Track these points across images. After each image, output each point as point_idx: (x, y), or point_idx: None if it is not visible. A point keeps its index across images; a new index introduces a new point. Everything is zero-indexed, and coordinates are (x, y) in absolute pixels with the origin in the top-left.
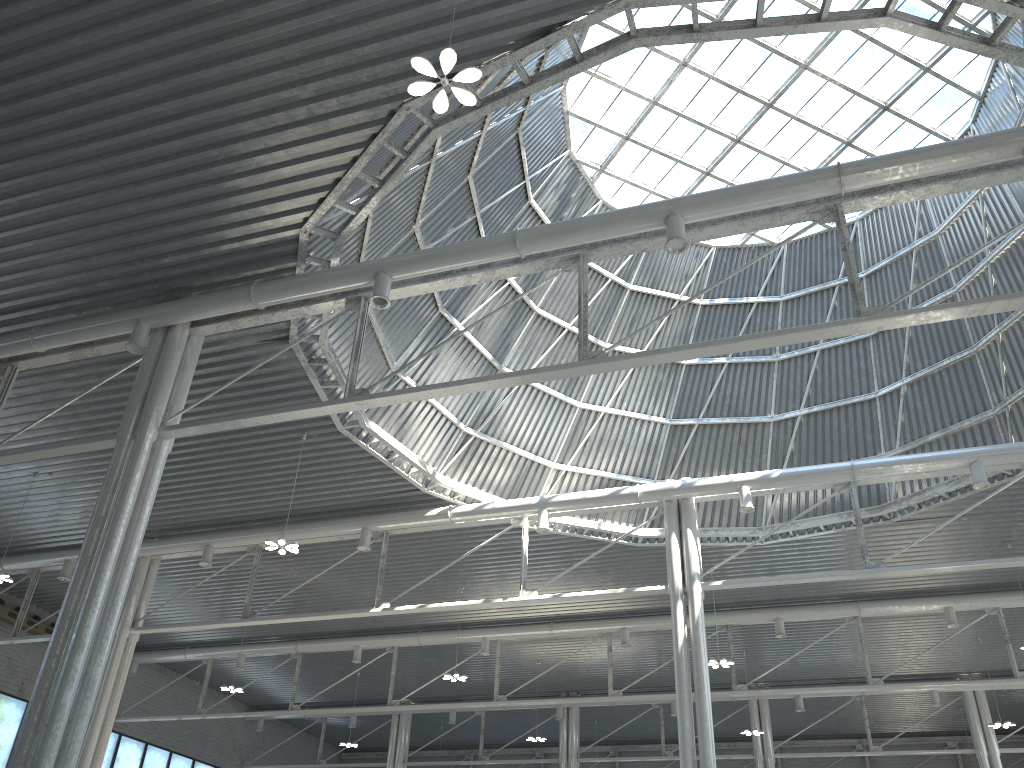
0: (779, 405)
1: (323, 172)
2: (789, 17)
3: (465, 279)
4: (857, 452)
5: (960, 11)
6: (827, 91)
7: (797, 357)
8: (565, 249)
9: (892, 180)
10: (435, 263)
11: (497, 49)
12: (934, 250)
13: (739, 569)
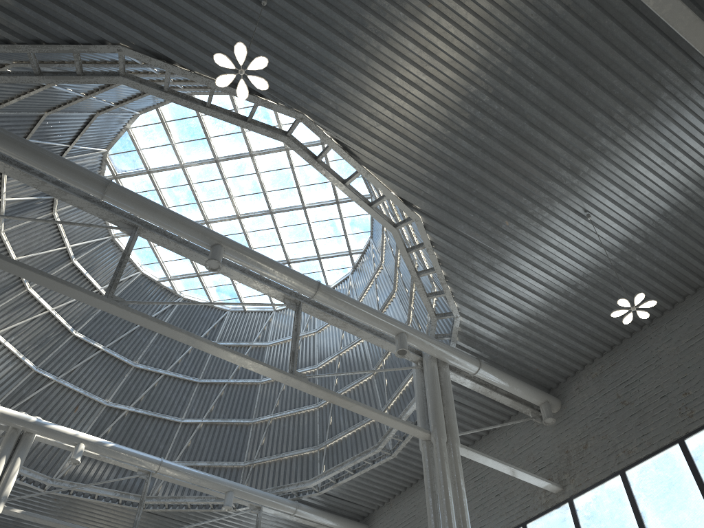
0: (117, 396)
1: (2, 27)
2: (358, 193)
3: (38, 182)
4: (149, 453)
5: (351, 242)
6: (270, 233)
7: (148, 371)
8: (128, 216)
9: (338, 308)
10: (31, 156)
11: (211, 73)
12: (261, 353)
13: (6, 504)
